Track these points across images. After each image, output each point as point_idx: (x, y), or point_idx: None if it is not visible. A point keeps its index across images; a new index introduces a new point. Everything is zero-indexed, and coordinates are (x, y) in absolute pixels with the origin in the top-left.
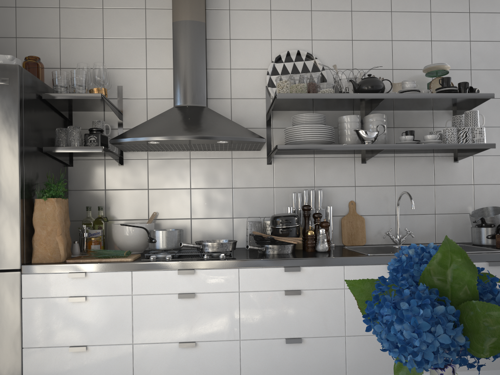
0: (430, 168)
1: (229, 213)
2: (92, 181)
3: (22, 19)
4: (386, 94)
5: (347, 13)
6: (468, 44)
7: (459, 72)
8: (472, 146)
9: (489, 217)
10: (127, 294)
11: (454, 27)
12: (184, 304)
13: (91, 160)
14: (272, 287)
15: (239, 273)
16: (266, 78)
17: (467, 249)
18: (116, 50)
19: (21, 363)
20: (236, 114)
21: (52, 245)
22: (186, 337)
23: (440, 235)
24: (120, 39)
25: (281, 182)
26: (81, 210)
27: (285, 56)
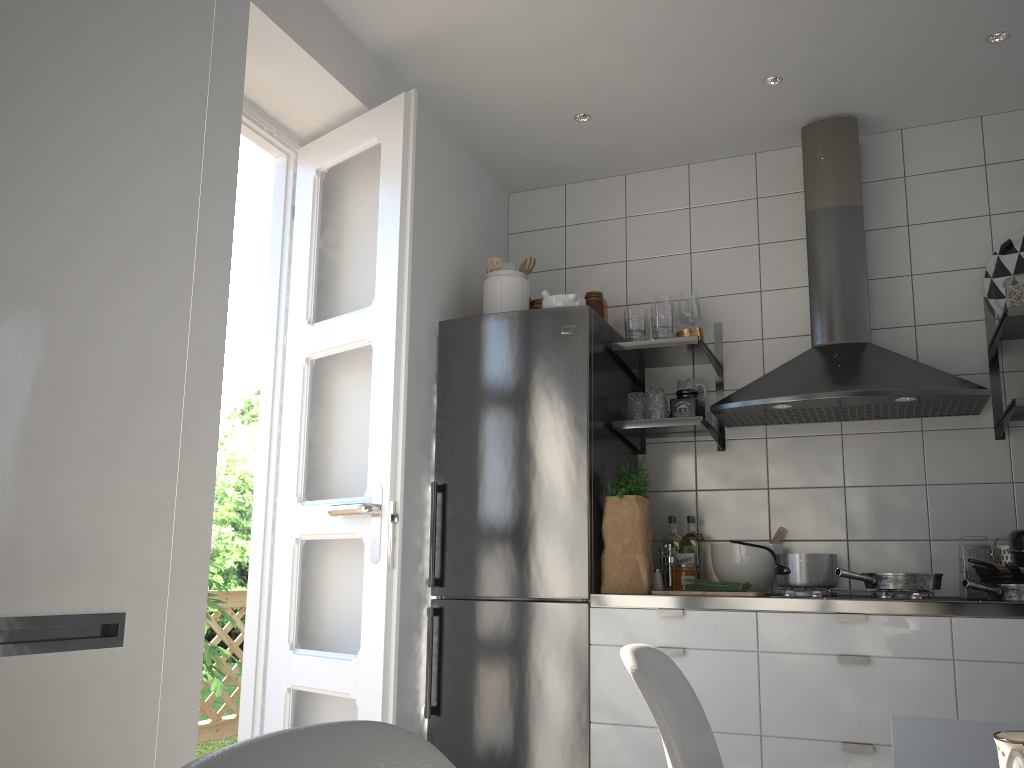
0: None
1: (921, 531)
2: (675, 477)
3: (573, 241)
4: None
5: None
6: None
7: None
8: None
9: None
10: (749, 650)
11: None
12: (849, 674)
13: (673, 443)
14: (1022, 656)
15: (950, 625)
16: (984, 283)
17: None
18: (711, 268)
19: (588, 745)
20: (926, 353)
21: (631, 566)
22: (854, 734)
23: None
24: (717, 250)
25: None
26: (658, 523)
27: (1021, 240)
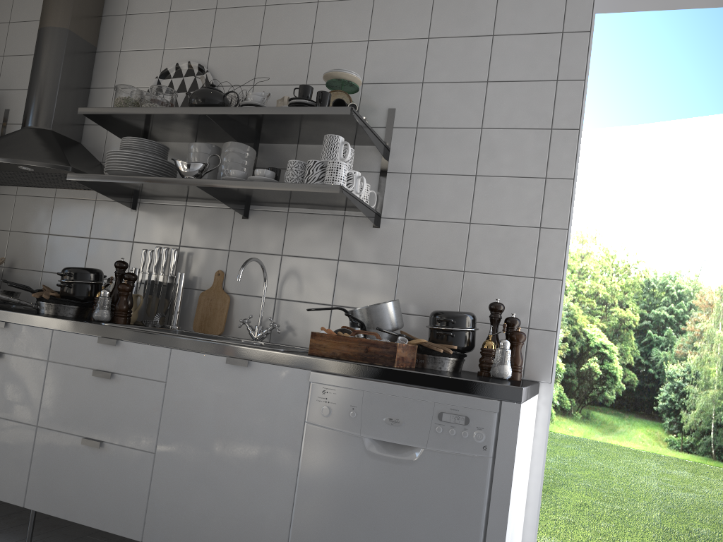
0: (336, 233)
1: None
2: None
3: None
4: (202, 108)
5: (259, 9)
6: (425, 43)
7: (403, 88)
8: (304, 187)
9: (354, 310)
10: None
11: (407, 18)
12: None
13: None
14: None
15: None
16: None
17: None
18: (12, 69)
19: None
20: (110, 145)
21: None
22: None
23: None
24: (18, 56)
25: (142, 236)
26: None
27: (175, 70)
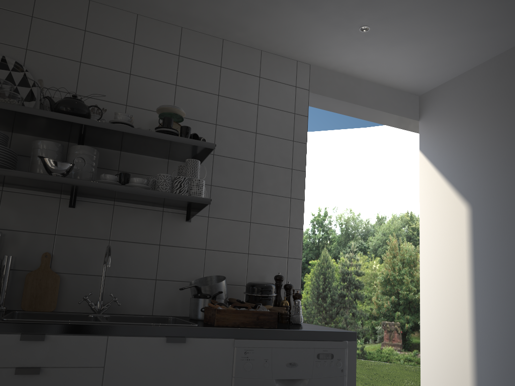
0: (157, 224)
1: None
2: None
3: None
4: (84, 119)
5: (79, 32)
6: (216, 97)
7: (203, 125)
8: (183, 197)
9: (205, 286)
10: None
11: (203, 77)
12: None
13: None
14: None
15: None
16: None
17: (177, 324)
18: None
19: None
20: None
21: None
22: None
23: (159, 305)
24: None
25: None
26: None
27: None
